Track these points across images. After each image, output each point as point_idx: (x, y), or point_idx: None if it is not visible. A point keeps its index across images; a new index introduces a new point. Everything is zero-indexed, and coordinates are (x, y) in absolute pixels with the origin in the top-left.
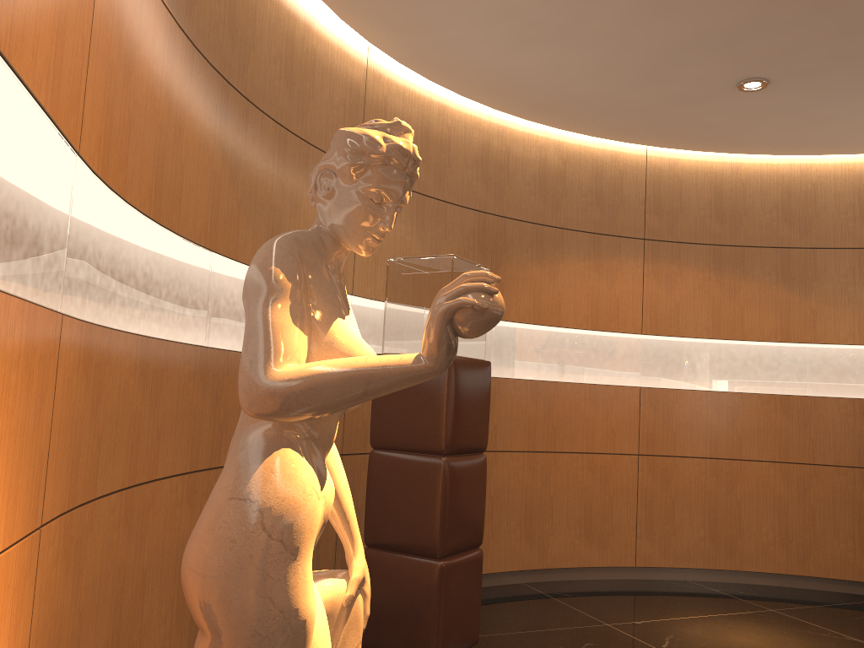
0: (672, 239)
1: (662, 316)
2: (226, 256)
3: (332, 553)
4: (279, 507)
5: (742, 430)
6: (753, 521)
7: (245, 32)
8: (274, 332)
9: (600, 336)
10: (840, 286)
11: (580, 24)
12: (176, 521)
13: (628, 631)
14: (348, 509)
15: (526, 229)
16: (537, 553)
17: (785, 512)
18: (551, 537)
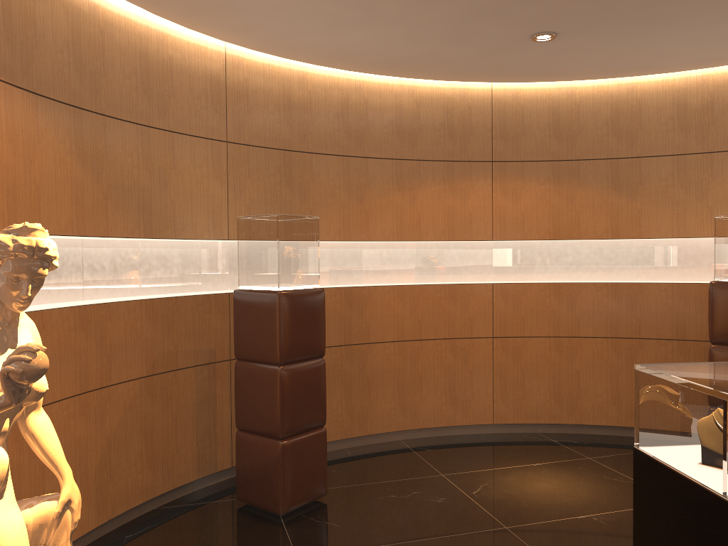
0: (517, 159)
1: (510, 224)
2: (97, 236)
3: (229, 431)
4: None
5: (579, 313)
6: (590, 385)
7: (94, 65)
8: None
9: (456, 245)
10: (661, 188)
11: (372, 13)
12: (71, 429)
13: (454, 480)
14: (55, 458)
15: (386, 164)
16: (410, 417)
17: (616, 377)
18: (421, 404)
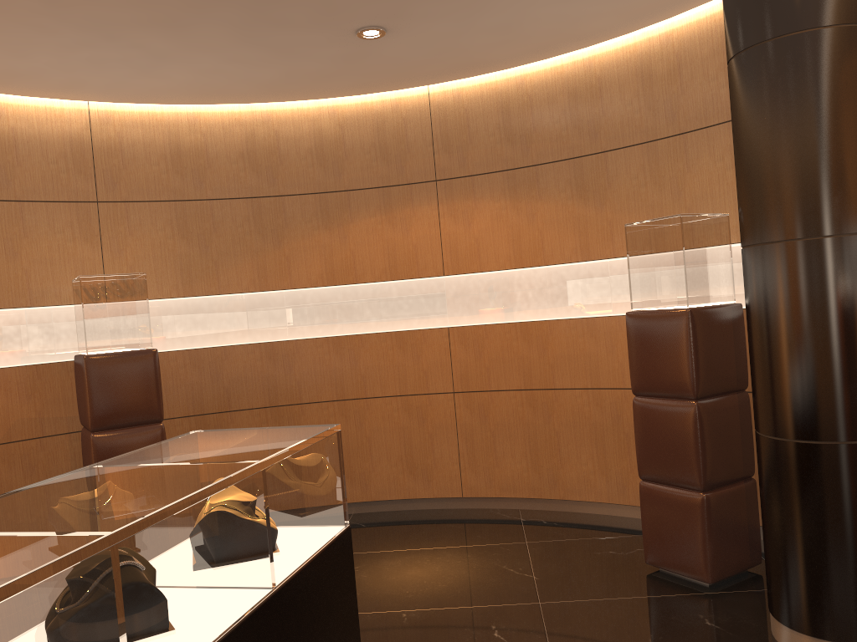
0: (465, 173)
1: (463, 254)
2: None
3: None
4: None
5: (553, 359)
6: (573, 450)
7: None
8: None
9: (401, 284)
10: (633, 189)
11: (150, 49)
12: None
13: None
14: None
15: (307, 200)
16: (360, 487)
17: (602, 440)
18: (372, 473)
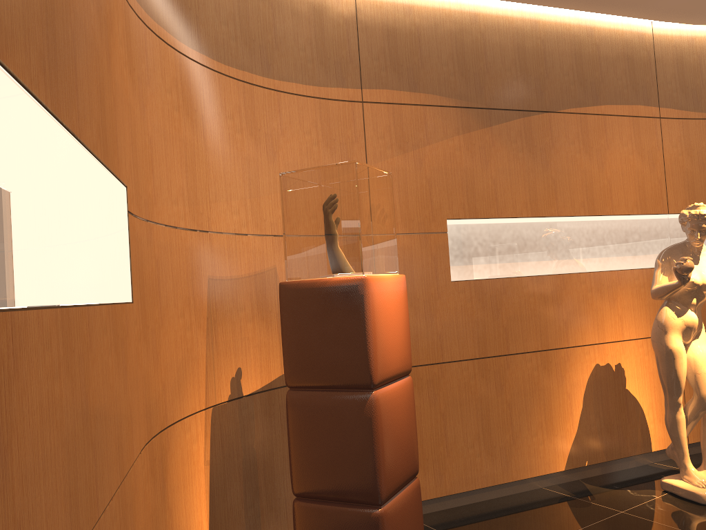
0: None
1: None
2: None
3: None
4: (661, 321)
5: None
6: None
7: None
8: (655, 277)
9: None
10: None
11: None
12: None
13: None
14: None
15: None
16: None
17: None
18: None
